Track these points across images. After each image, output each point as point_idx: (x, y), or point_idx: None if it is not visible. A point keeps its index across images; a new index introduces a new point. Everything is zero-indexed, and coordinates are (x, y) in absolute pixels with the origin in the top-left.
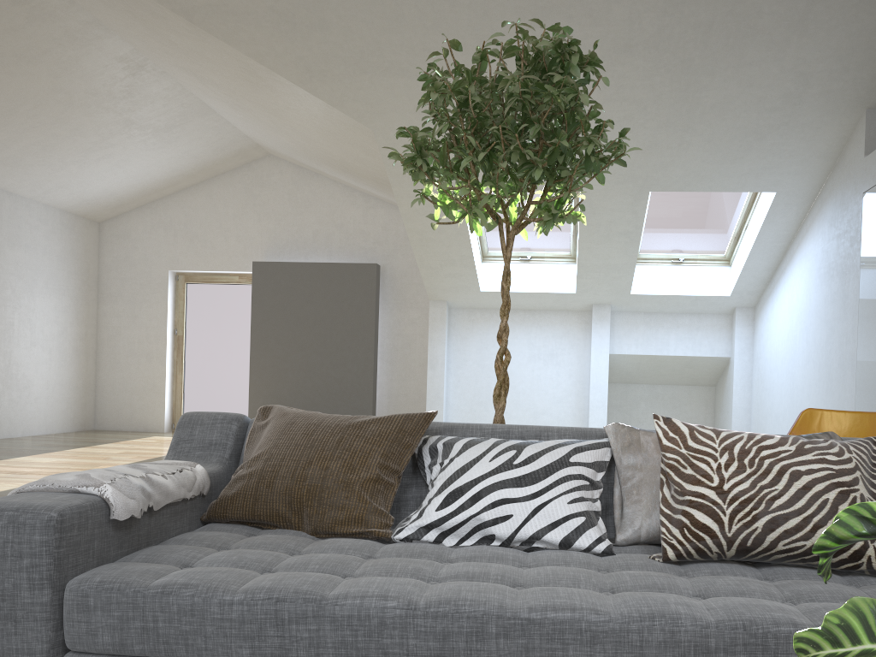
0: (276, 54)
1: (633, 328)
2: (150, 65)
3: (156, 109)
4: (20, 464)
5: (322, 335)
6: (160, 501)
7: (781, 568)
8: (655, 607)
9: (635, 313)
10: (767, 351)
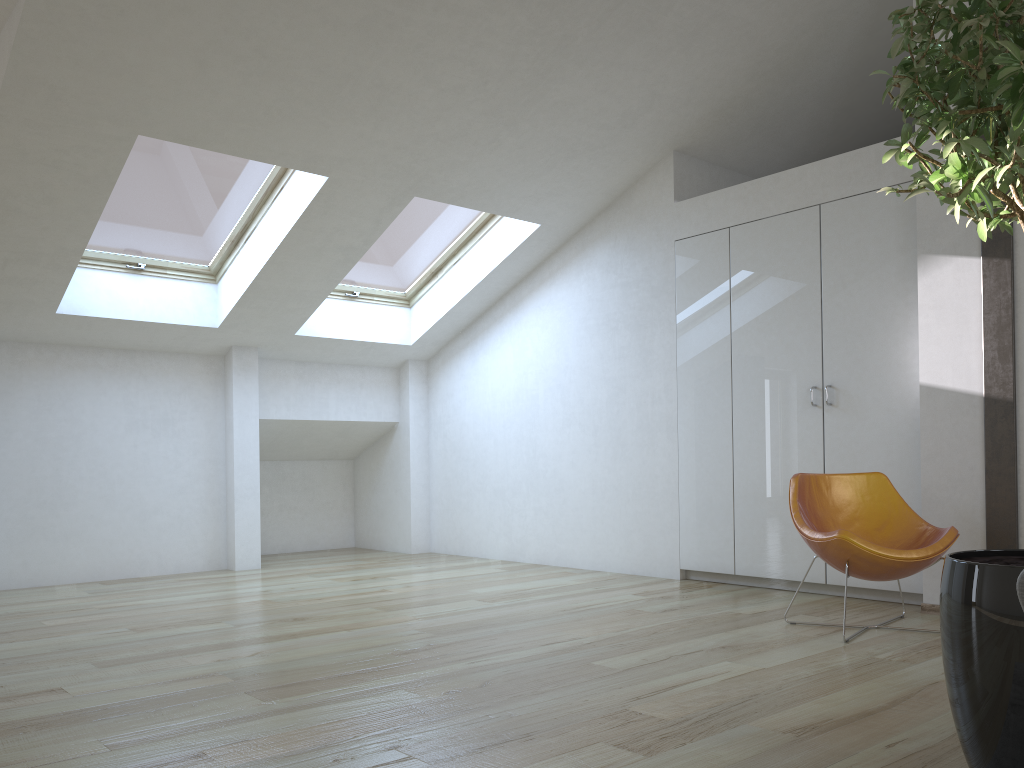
0: None
1: (283, 383)
2: None
3: None
4: None
5: None
6: None
7: None
8: None
9: (284, 362)
10: (467, 413)
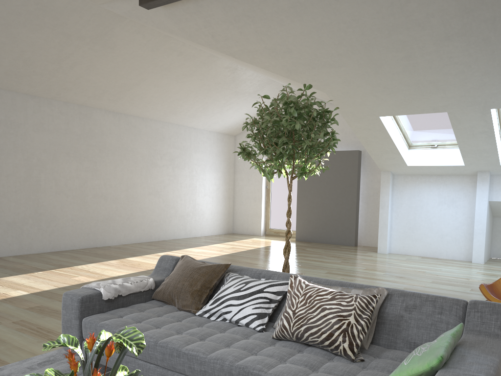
0: (273, 65)
1: None
2: (239, 67)
3: (247, 85)
4: (185, 252)
5: (331, 189)
6: (125, 293)
7: (314, 348)
8: (223, 355)
9: None
10: None
